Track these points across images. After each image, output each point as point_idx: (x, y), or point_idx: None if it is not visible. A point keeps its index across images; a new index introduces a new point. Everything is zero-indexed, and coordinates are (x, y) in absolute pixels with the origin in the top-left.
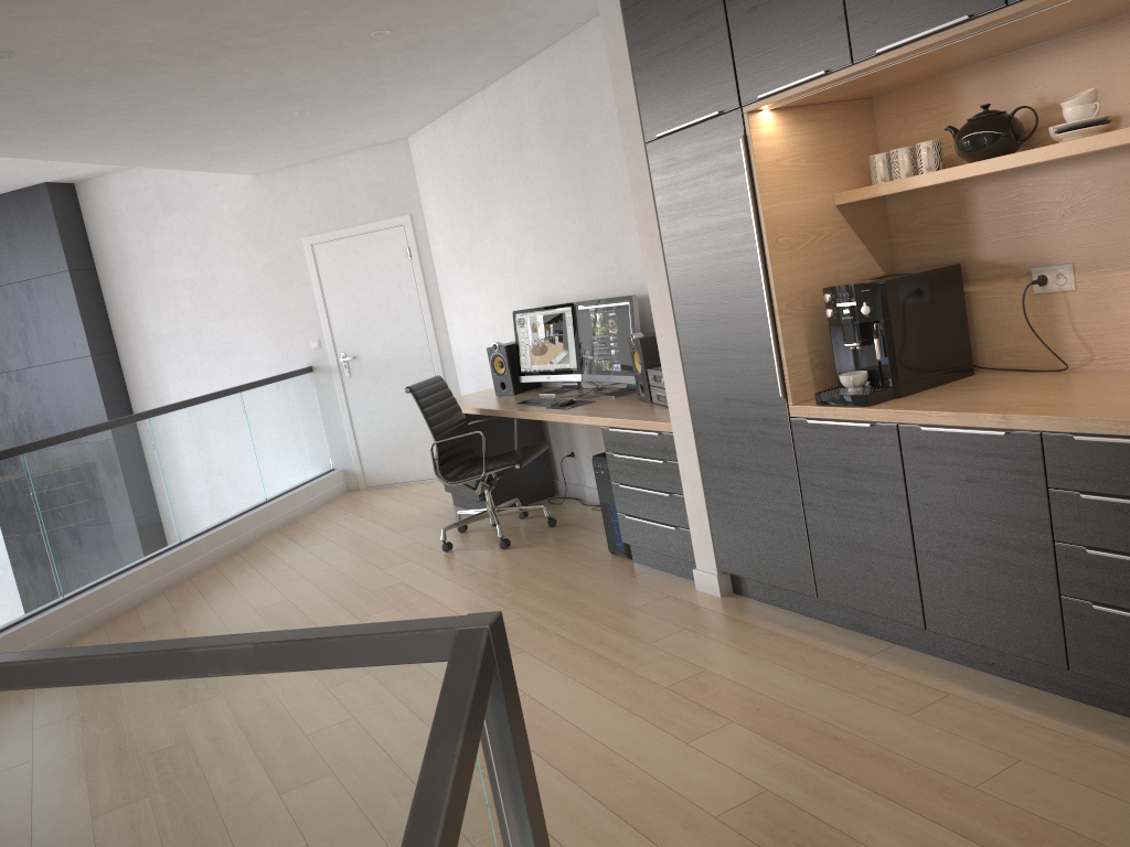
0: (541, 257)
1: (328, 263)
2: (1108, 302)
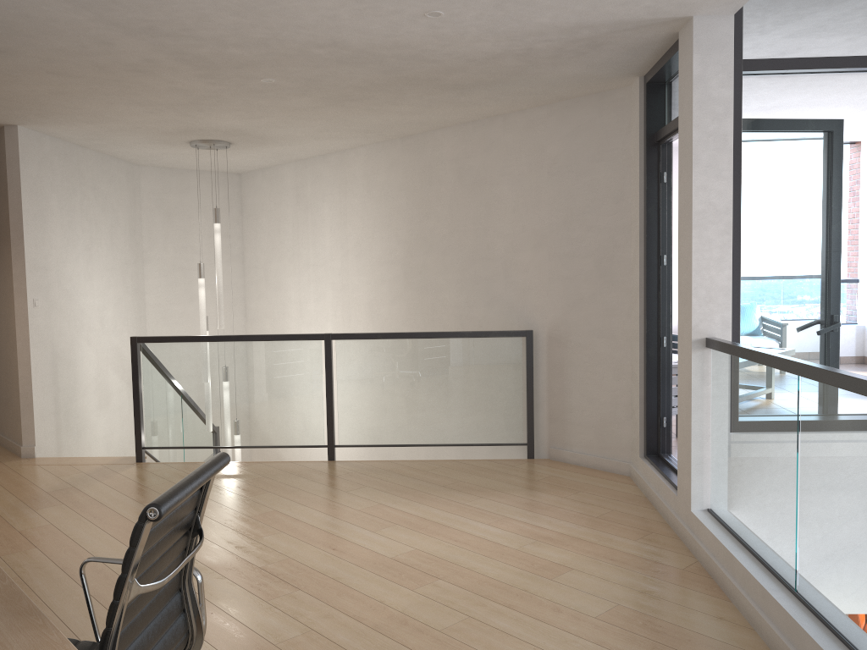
0: None
1: None
2: None
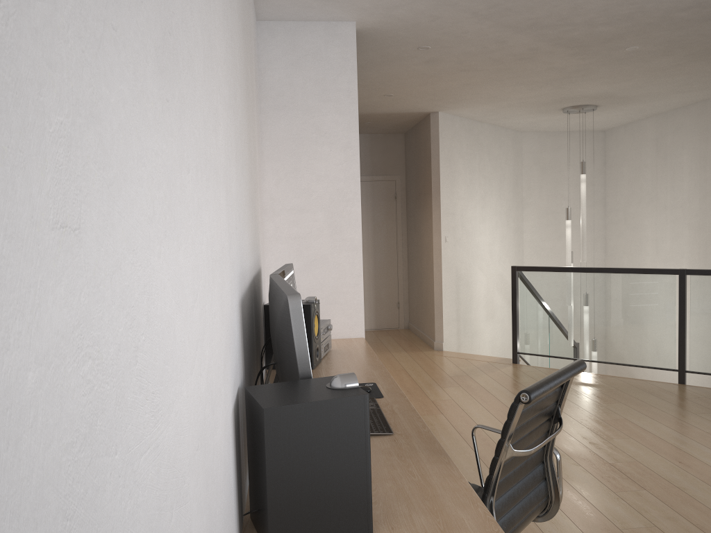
0: (238, 183)
1: None
2: None
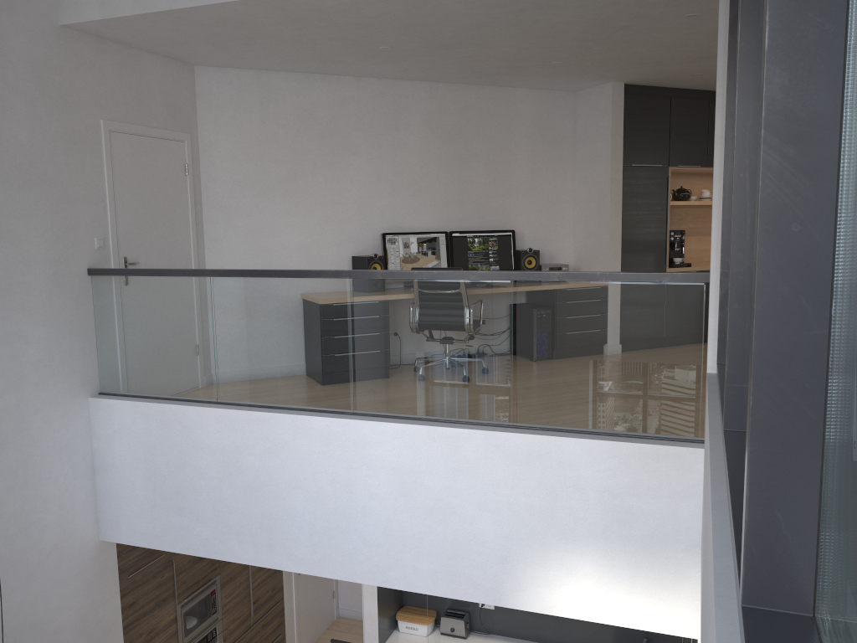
0: (397, 200)
1: (121, 155)
2: (686, 244)
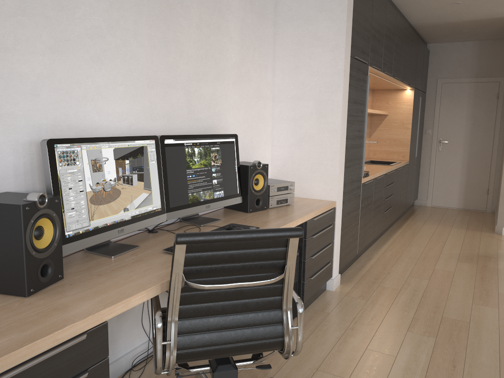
0: (65, 67)
1: None
2: None
